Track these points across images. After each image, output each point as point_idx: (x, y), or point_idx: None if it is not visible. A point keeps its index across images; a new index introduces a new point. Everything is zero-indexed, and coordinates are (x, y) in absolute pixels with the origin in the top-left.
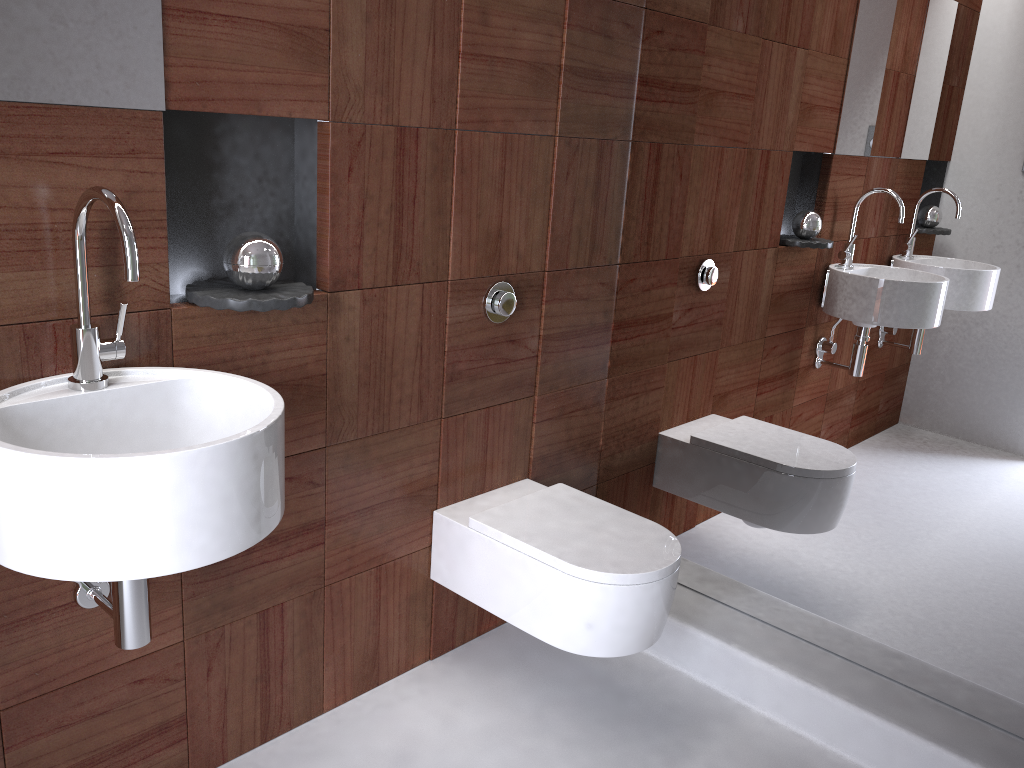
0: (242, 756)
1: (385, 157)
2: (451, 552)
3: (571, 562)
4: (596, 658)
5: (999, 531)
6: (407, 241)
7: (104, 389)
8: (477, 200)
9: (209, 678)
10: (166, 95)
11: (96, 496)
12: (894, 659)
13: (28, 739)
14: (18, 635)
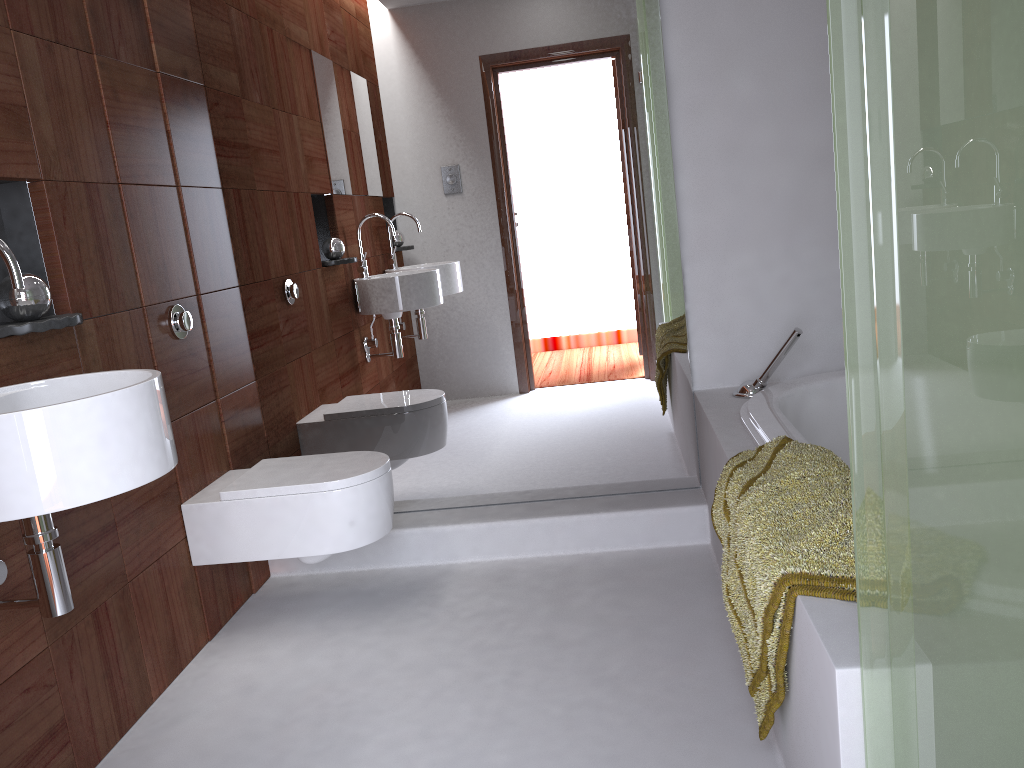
0: (111, 752)
1: (83, 207)
2: (210, 531)
3: (324, 481)
4: (335, 586)
5: (560, 372)
6: (111, 276)
7: None
8: (146, 239)
9: (73, 680)
10: None
11: (89, 429)
12: (529, 486)
13: None
14: None
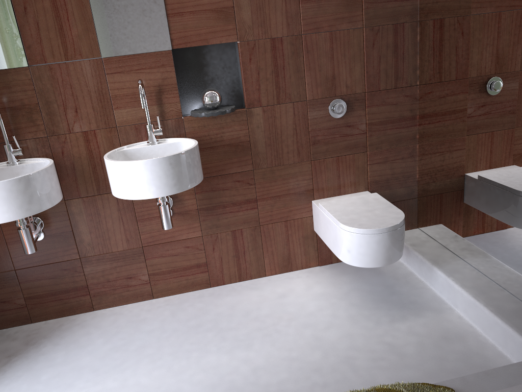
0: (231, 284)
1: (266, 52)
2: (316, 218)
3: (341, 222)
4: (393, 277)
5: None
6: (282, 85)
7: (155, 144)
8: (318, 63)
9: (214, 251)
10: (172, 44)
11: (122, 173)
12: None
13: (152, 258)
14: (145, 223)
